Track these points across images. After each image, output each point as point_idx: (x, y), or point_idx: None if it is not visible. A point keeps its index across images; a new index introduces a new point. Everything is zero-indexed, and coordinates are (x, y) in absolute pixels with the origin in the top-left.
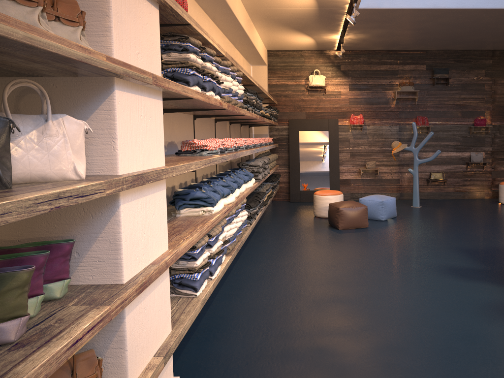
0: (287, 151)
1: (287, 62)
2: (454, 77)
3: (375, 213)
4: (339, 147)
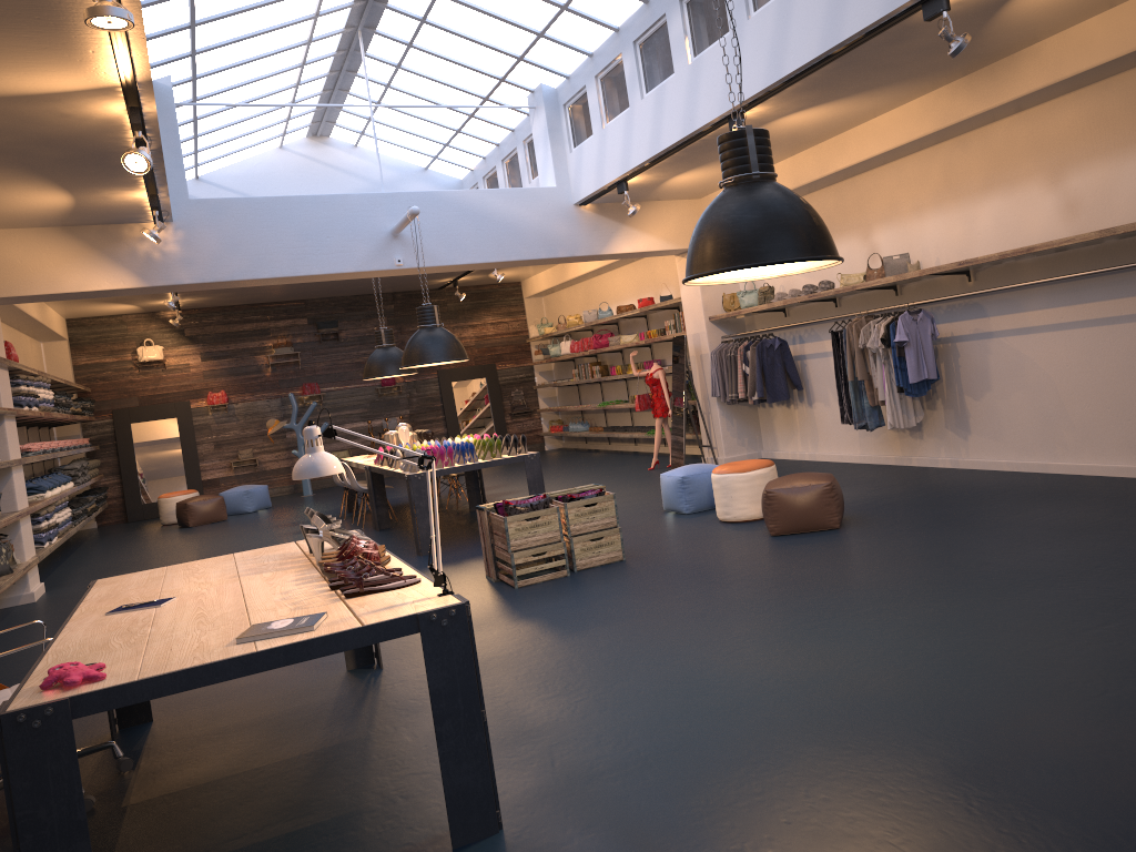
0: (115, 454)
1: (100, 333)
2: (348, 329)
3: (240, 506)
4: (196, 438)
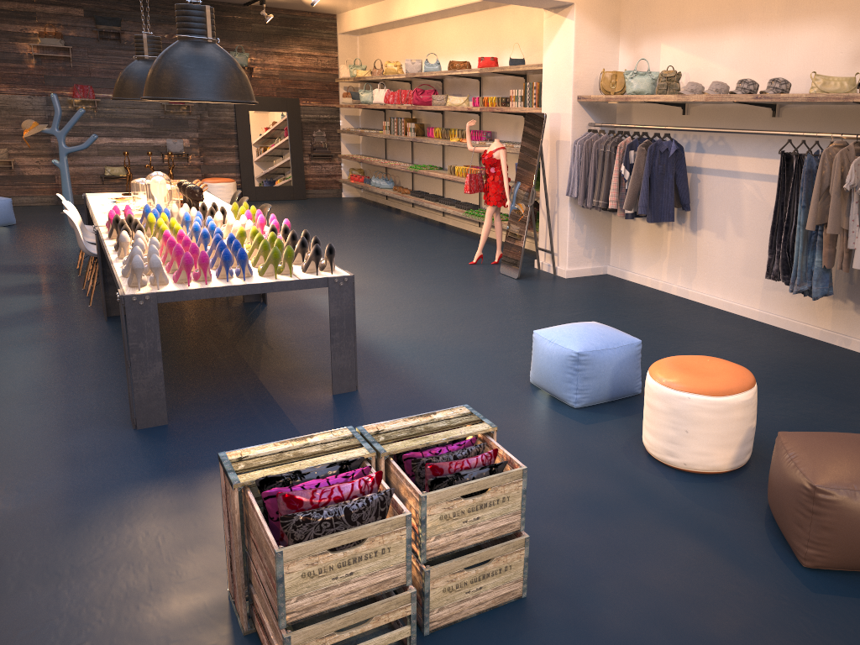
0: None
1: None
2: (133, 32)
3: None
4: None
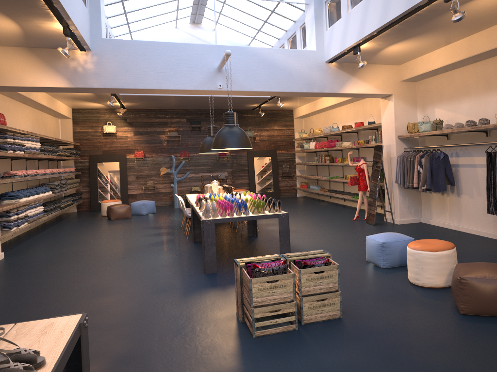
0: (88, 177)
1: (87, 117)
2: (205, 126)
3: (139, 211)
4: (127, 173)
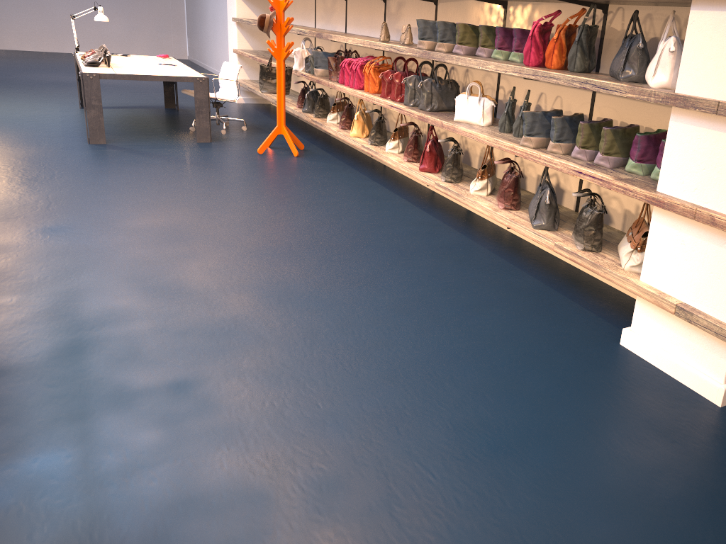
0: None
1: None
2: None
3: None
4: None
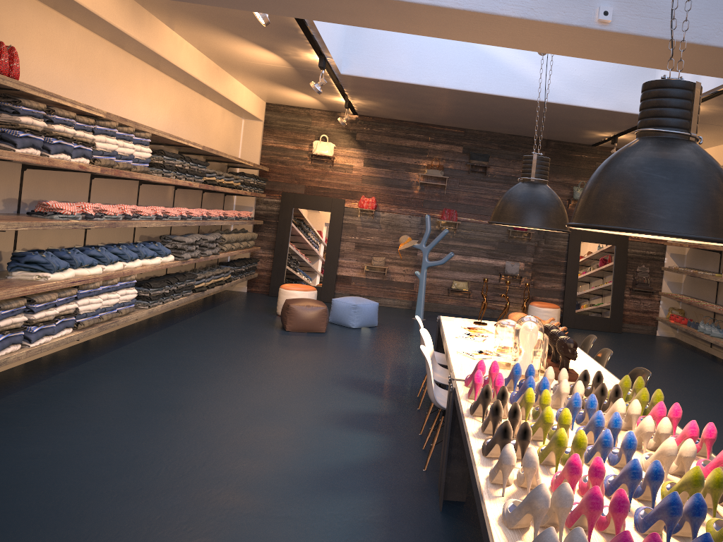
0: (275, 232)
1: (289, 121)
2: (496, 166)
3: (345, 318)
4: (342, 235)
